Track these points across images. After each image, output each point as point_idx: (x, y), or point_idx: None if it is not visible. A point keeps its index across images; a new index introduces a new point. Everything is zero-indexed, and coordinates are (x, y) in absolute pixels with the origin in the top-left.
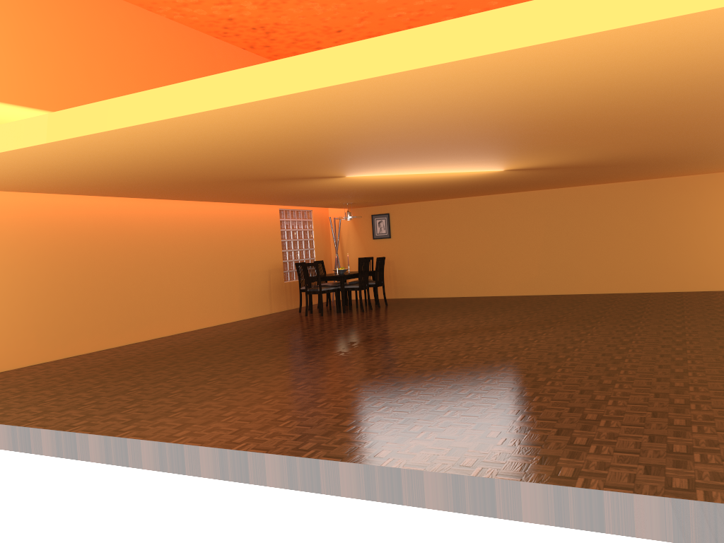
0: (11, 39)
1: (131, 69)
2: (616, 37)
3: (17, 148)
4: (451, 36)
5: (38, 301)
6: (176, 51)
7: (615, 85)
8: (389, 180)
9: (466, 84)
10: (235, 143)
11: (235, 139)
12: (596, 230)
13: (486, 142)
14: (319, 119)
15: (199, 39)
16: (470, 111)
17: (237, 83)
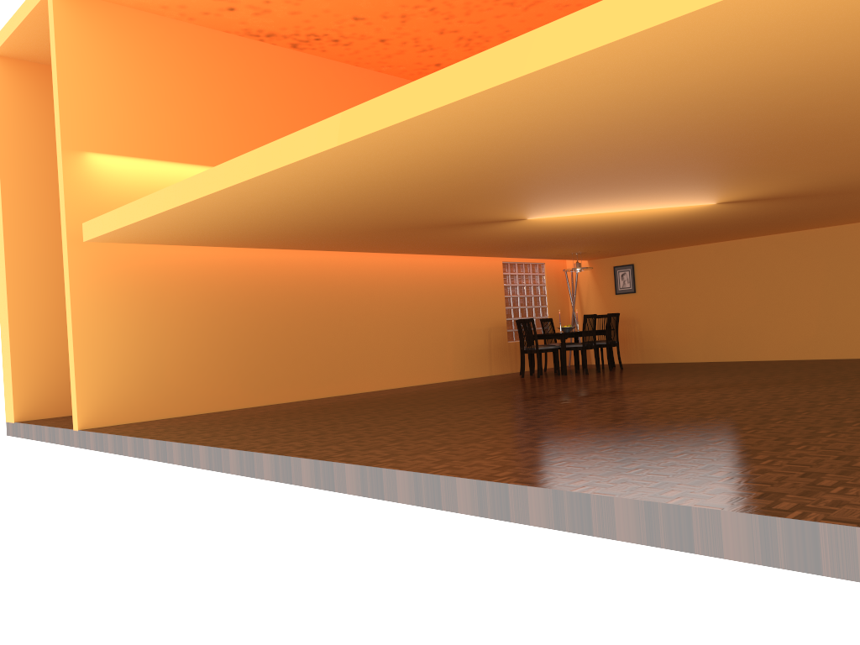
0: (223, 109)
1: None
2: (600, 58)
3: (184, 202)
4: (467, 73)
5: (242, 350)
6: None
7: (685, 100)
8: (586, 222)
9: (514, 114)
10: (363, 187)
11: (359, 184)
12: None
13: (634, 171)
14: (414, 158)
15: None
16: (561, 139)
17: (323, 132)
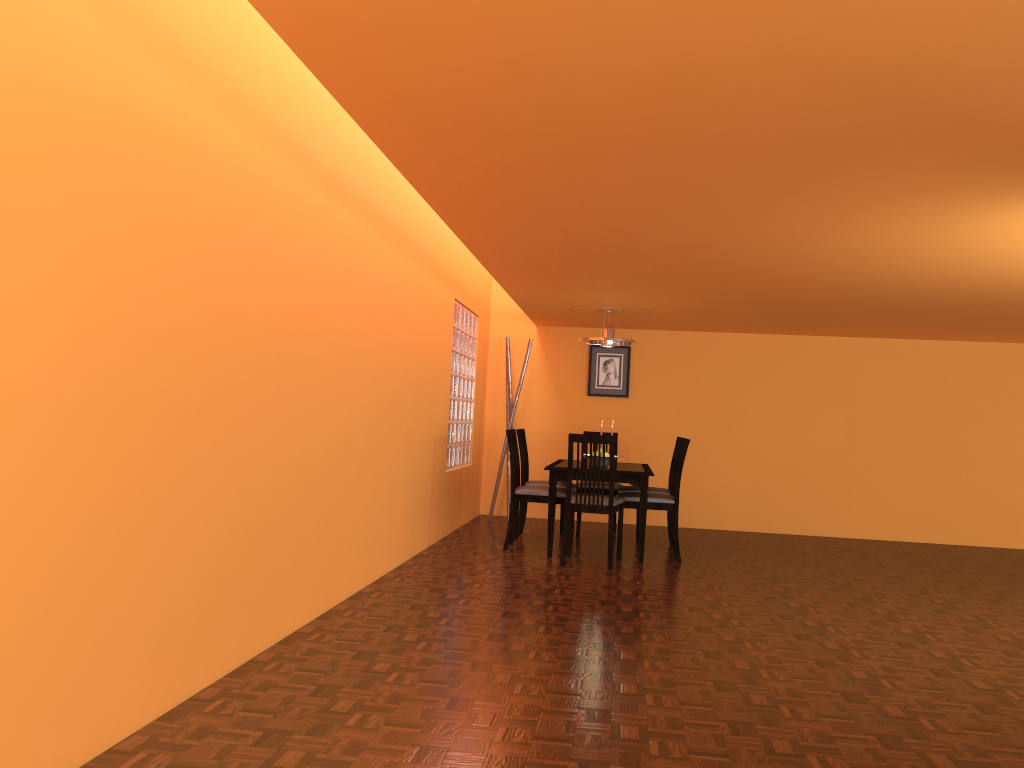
0: None
1: None
2: None
3: None
4: None
5: (9, 506)
6: None
7: None
8: None
9: None
10: None
11: None
12: None
13: None
14: None
15: None
16: None
17: None
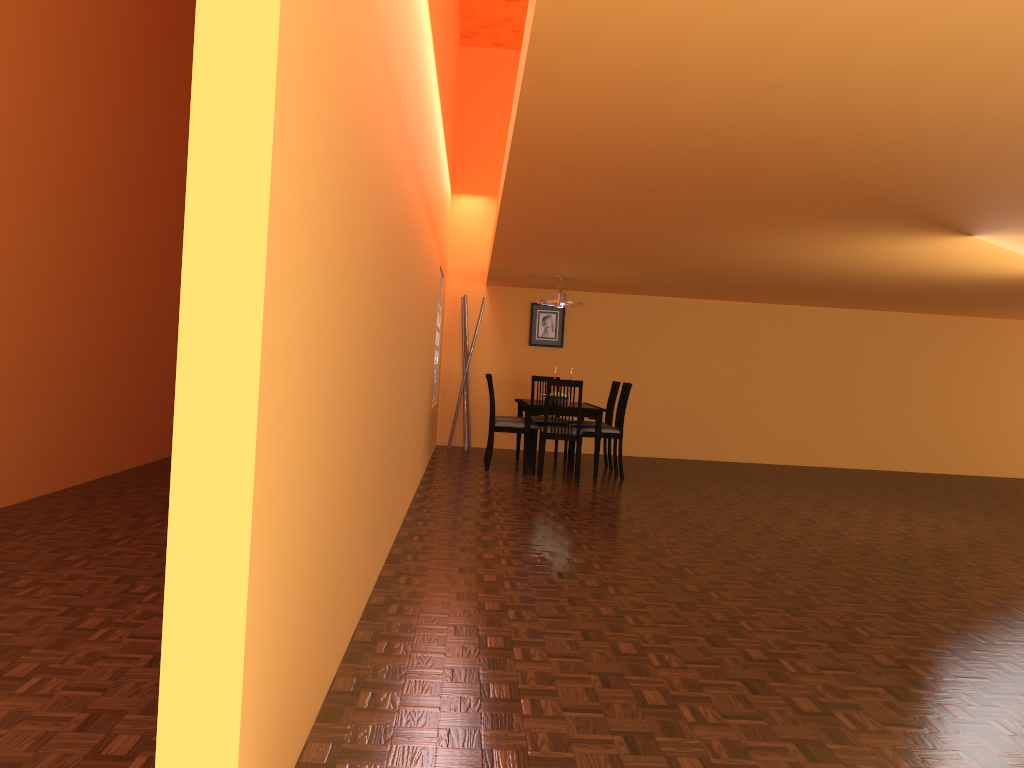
0: None
1: None
2: None
3: None
4: None
5: (376, 424)
6: None
7: None
8: (917, 256)
9: None
10: None
11: None
12: (887, 378)
13: None
14: None
15: None
16: None
17: None
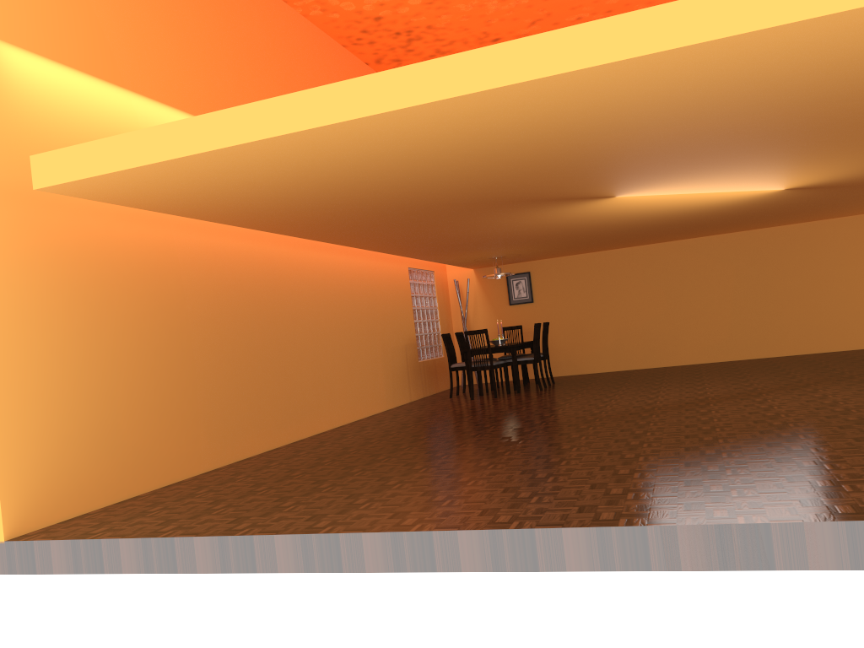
0: (162, 17)
1: (273, 74)
2: None
3: (410, 105)
4: None
5: (205, 381)
6: (311, 58)
7: None
8: (637, 207)
9: None
10: (672, 107)
11: (690, 98)
12: (799, 278)
13: None
14: None
15: (329, 45)
16: None
17: None
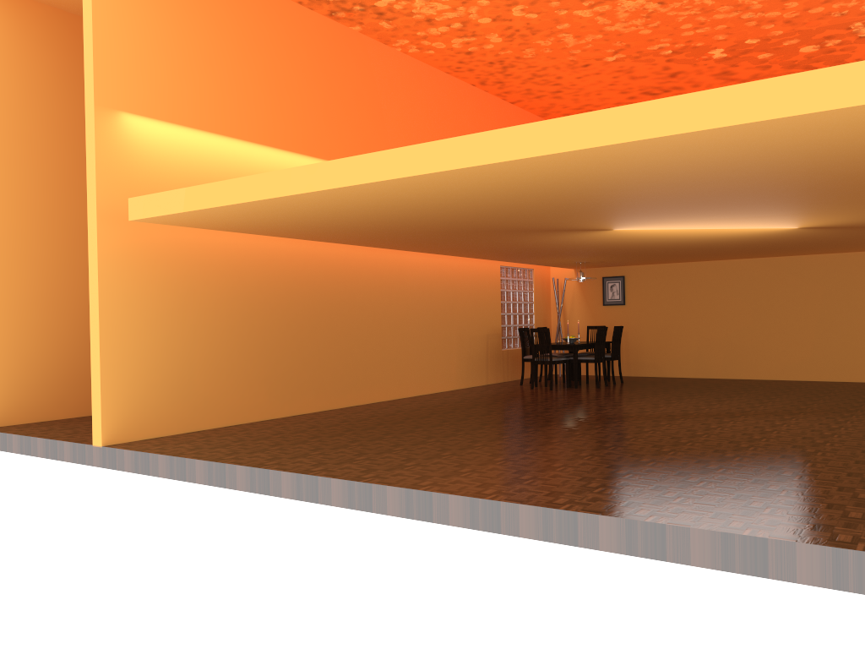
0: (261, 76)
1: (365, 107)
2: None
3: (326, 188)
4: (856, 79)
5: (270, 353)
6: (408, 88)
7: None
8: (655, 236)
9: (848, 129)
10: (540, 188)
11: (544, 184)
12: None
13: (808, 194)
14: (654, 164)
15: (430, 74)
16: (825, 158)
17: (591, 125)
